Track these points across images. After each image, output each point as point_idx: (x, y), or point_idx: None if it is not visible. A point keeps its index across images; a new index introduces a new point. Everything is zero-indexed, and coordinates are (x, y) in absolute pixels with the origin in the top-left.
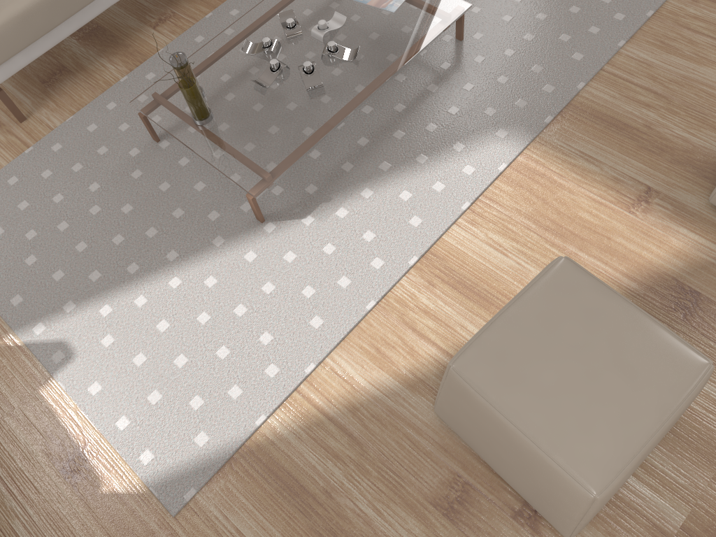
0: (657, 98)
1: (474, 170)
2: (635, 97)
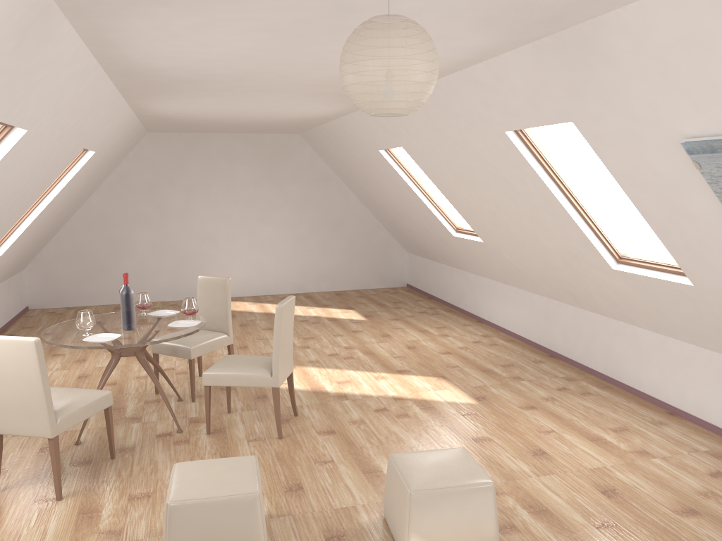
0: None
1: None
2: None
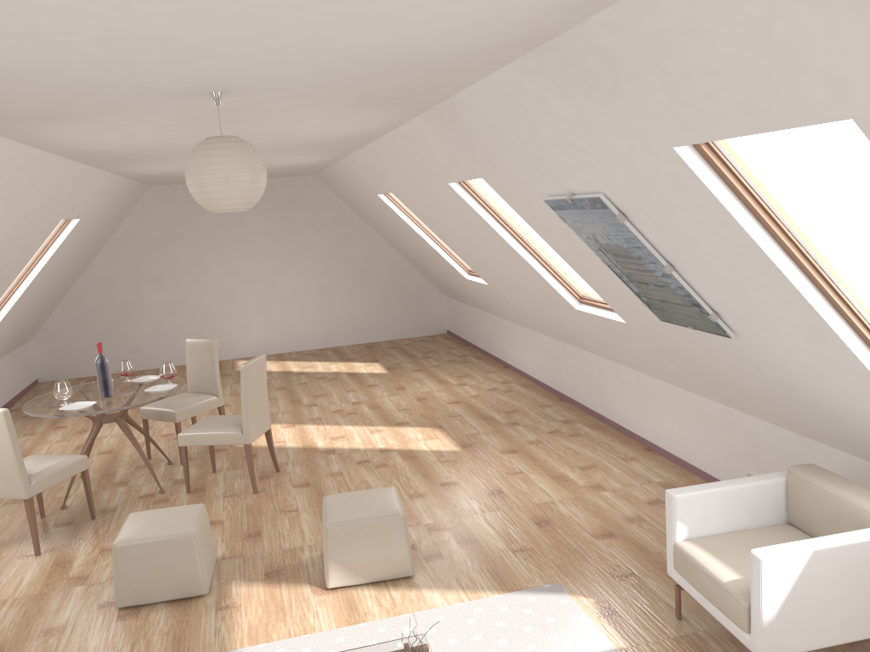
0: (137, 643)
1: (278, 649)
2: (144, 648)
